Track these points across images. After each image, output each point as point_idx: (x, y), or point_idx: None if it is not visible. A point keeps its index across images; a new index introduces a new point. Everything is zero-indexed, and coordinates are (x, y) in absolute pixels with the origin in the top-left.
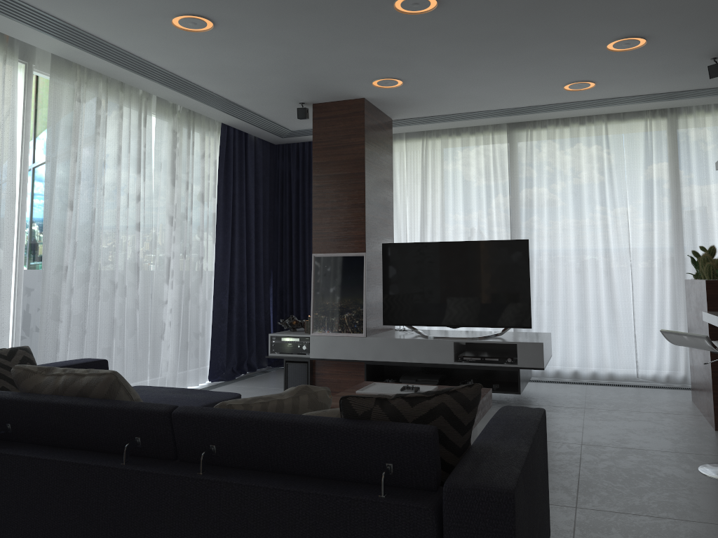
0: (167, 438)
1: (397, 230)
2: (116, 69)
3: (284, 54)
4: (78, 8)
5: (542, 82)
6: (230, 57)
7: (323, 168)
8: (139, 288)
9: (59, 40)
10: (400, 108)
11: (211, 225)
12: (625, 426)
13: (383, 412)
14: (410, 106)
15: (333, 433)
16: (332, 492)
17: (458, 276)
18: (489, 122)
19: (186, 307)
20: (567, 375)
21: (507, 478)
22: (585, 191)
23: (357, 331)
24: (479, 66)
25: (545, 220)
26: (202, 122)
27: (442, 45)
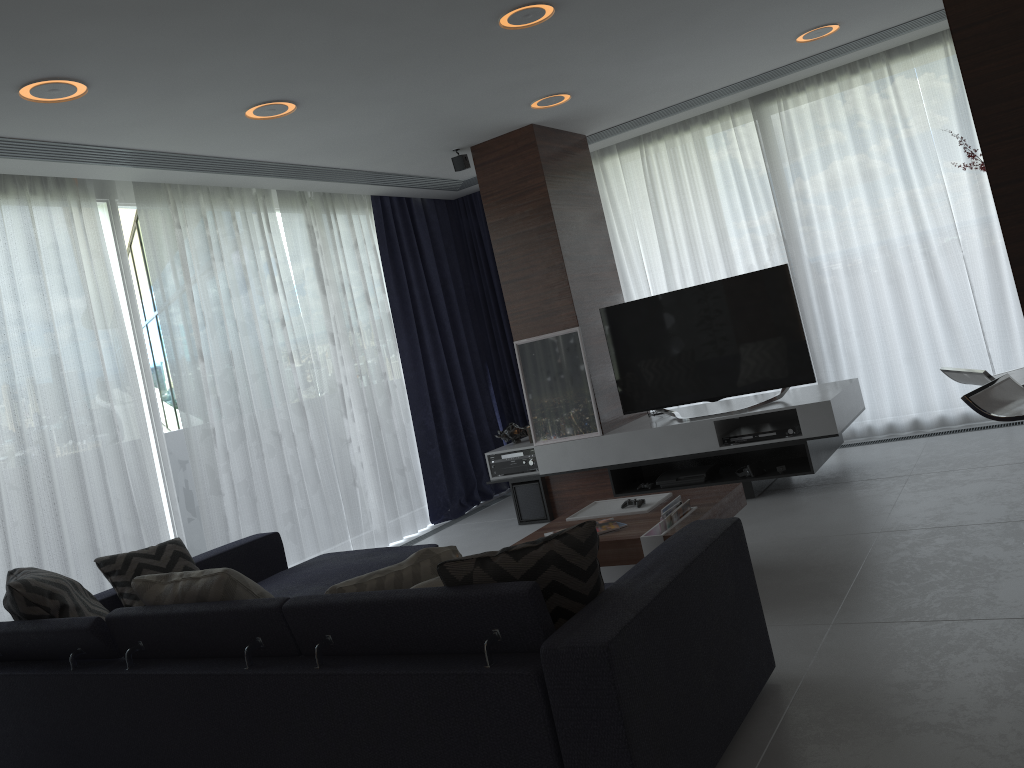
0: (285, 634)
1: (633, 278)
2: (212, 176)
3: (399, 109)
4: (134, 133)
5: (760, 43)
6: (336, 129)
7: (502, 228)
8: (311, 432)
9: (131, 167)
10: (588, 121)
11: (388, 330)
12: (954, 493)
13: (485, 573)
14: (600, 116)
15: (434, 606)
16: (439, 669)
17: (705, 332)
18: (721, 103)
19: (379, 440)
20: (904, 428)
21: (610, 628)
22: (878, 167)
23: (590, 430)
24: (660, 51)
25: (831, 220)
26: (344, 202)
27: (593, 45)
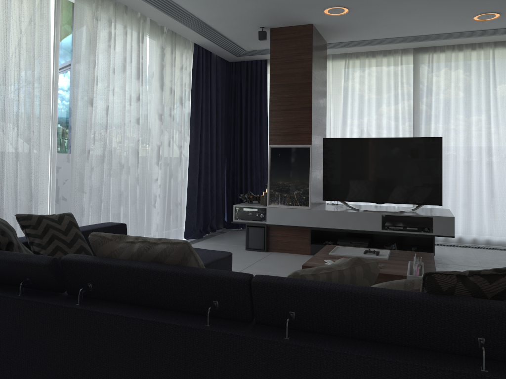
0: (245, 303)
1: None
2: None
3: None
4: None
5: (458, 13)
6: None
7: (278, 79)
8: (138, 169)
9: None
10: (337, 34)
11: (186, 122)
12: None
13: (465, 289)
14: (345, 32)
15: (422, 308)
16: (429, 363)
17: (383, 164)
18: (400, 46)
19: (170, 184)
20: (454, 240)
21: None
22: (473, 102)
23: (304, 205)
24: None
25: (441, 123)
26: (181, 41)
27: None
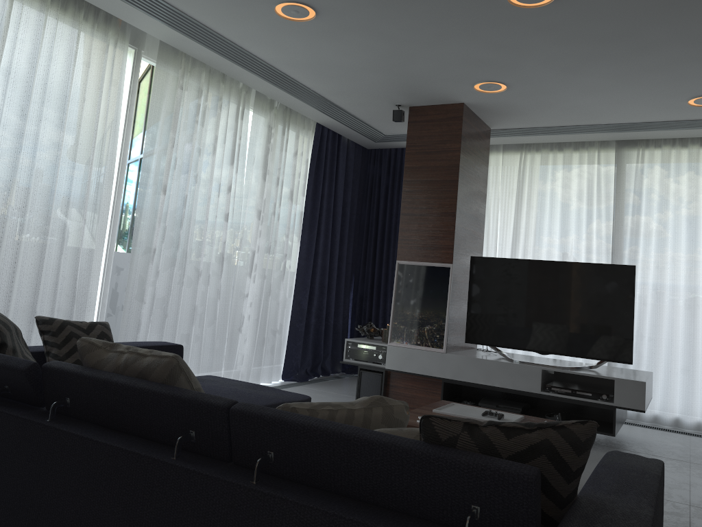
0: (222, 437)
1: (486, 246)
2: (219, 59)
3: (384, 50)
4: None
5: (663, 94)
6: (330, 51)
7: (415, 173)
8: (222, 279)
9: (167, 26)
10: (501, 117)
11: (297, 224)
12: None
13: (471, 441)
14: (511, 115)
15: (409, 459)
16: None
17: (551, 298)
18: (596, 138)
19: (266, 303)
20: (667, 422)
21: None
22: (701, 220)
23: (436, 346)
24: (594, 73)
25: (653, 248)
26: (297, 120)
27: (555, 46)
